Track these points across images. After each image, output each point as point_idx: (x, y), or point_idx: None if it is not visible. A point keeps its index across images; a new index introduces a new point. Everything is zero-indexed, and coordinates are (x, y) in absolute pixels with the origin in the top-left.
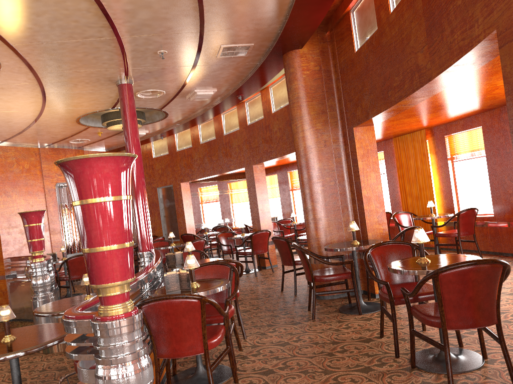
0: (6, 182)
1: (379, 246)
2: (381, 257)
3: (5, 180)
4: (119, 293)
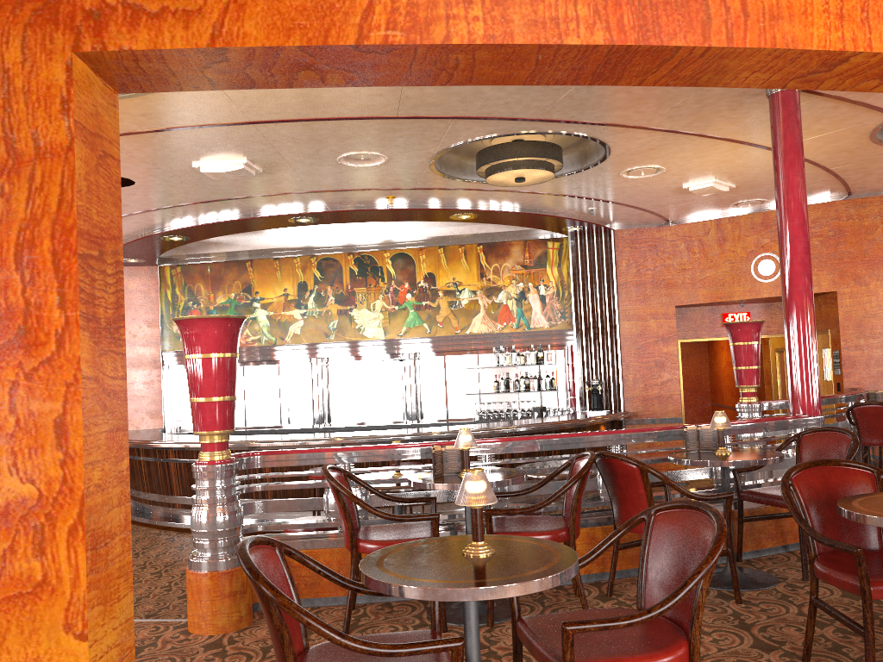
0: (858, 260)
1: (682, 509)
2: (669, 539)
3: (856, 258)
4: (200, 442)
